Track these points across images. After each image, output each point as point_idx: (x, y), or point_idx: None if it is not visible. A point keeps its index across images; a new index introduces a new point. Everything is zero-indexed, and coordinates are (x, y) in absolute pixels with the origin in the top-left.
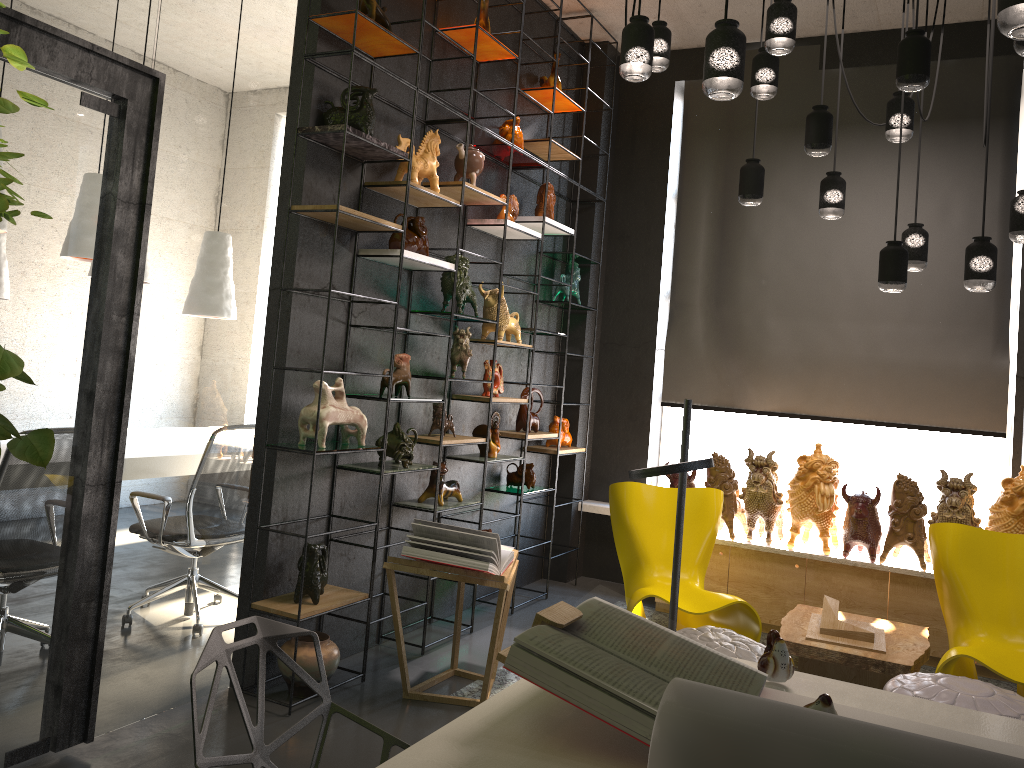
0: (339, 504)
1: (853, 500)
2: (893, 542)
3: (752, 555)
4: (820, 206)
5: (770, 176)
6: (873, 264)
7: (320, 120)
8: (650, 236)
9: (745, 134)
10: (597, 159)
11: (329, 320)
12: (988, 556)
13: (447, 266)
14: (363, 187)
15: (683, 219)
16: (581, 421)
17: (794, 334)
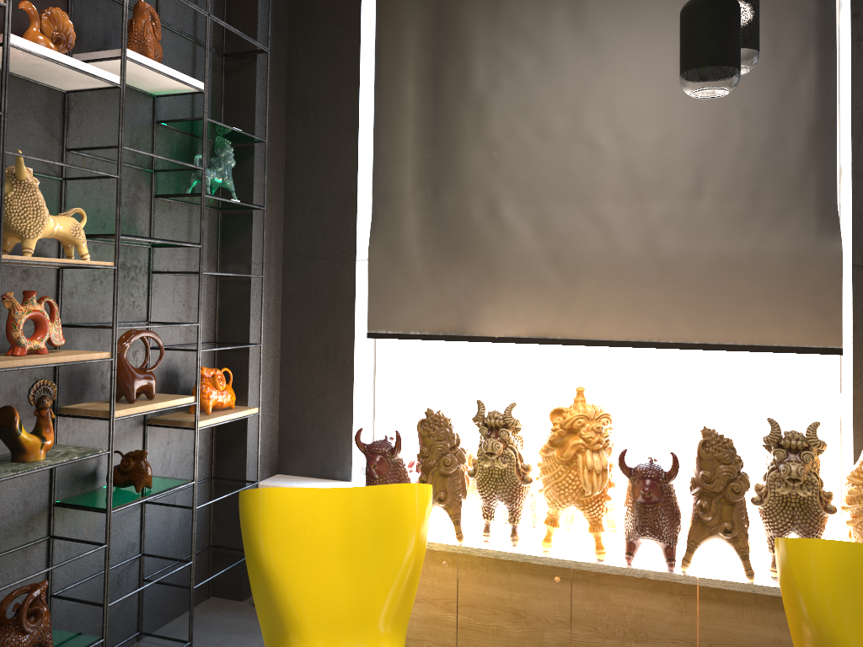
0: None
1: (637, 475)
2: (701, 537)
3: (491, 564)
4: None
5: (497, 5)
6: (643, 118)
7: None
8: (341, 103)
9: None
10: None
11: None
12: None
13: None
14: None
15: (384, 76)
16: (255, 368)
17: (540, 225)
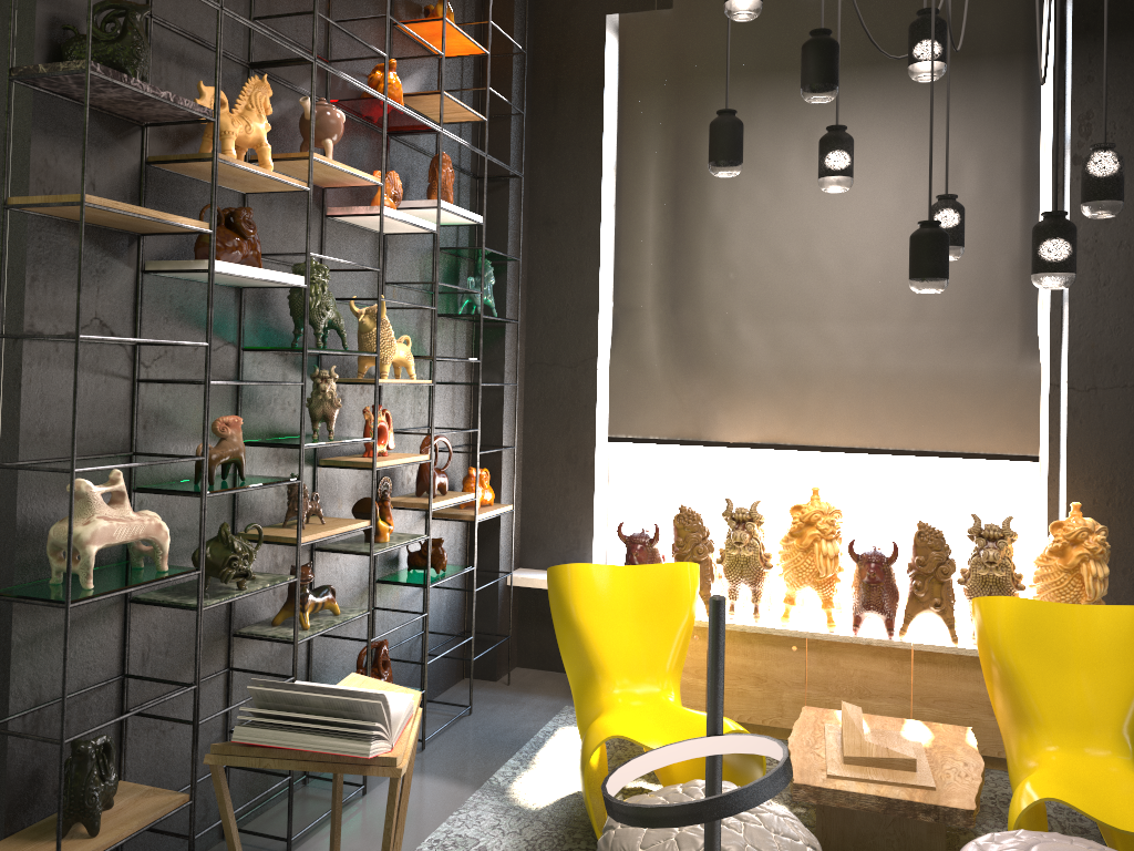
0: (140, 655)
1: (864, 560)
2: (916, 611)
3: (737, 637)
4: (821, 174)
5: None
6: (868, 248)
7: (56, 56)
8: (583, 221)
9: (700, 83)
10: (509, 120)
11: (99, 376)
12: (1053, 637)
13: (292, 280)
14: (146, 164)
15: (625, 197)
16: (505, 469)
17: (773, 342)
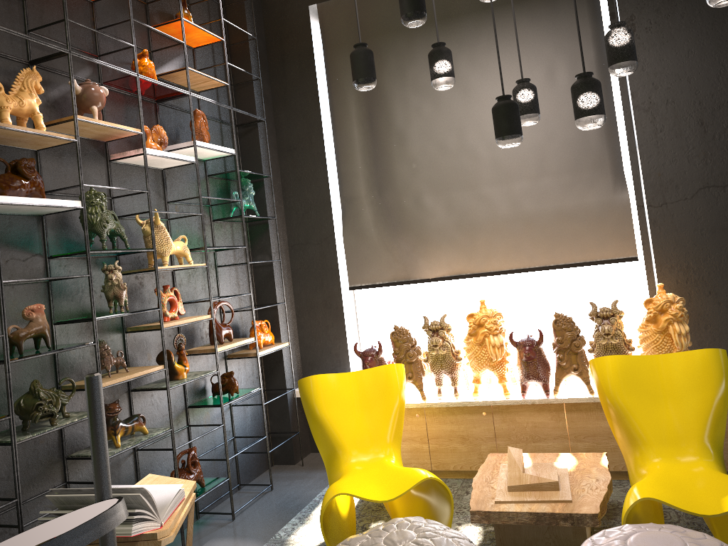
0: None
1: (521, 345)
2: (562, 375)
3: (444, 411)
4: (432, 78)
5: (402, 73)
6: None
7: None
8: (313, 144)
9: (375, 40)
10: (252, 84)
11: None
12: (647, 380)
13: (70, 204)
14: None
15: (338, 124)
16: (282, 318)
17: (448, 206)
